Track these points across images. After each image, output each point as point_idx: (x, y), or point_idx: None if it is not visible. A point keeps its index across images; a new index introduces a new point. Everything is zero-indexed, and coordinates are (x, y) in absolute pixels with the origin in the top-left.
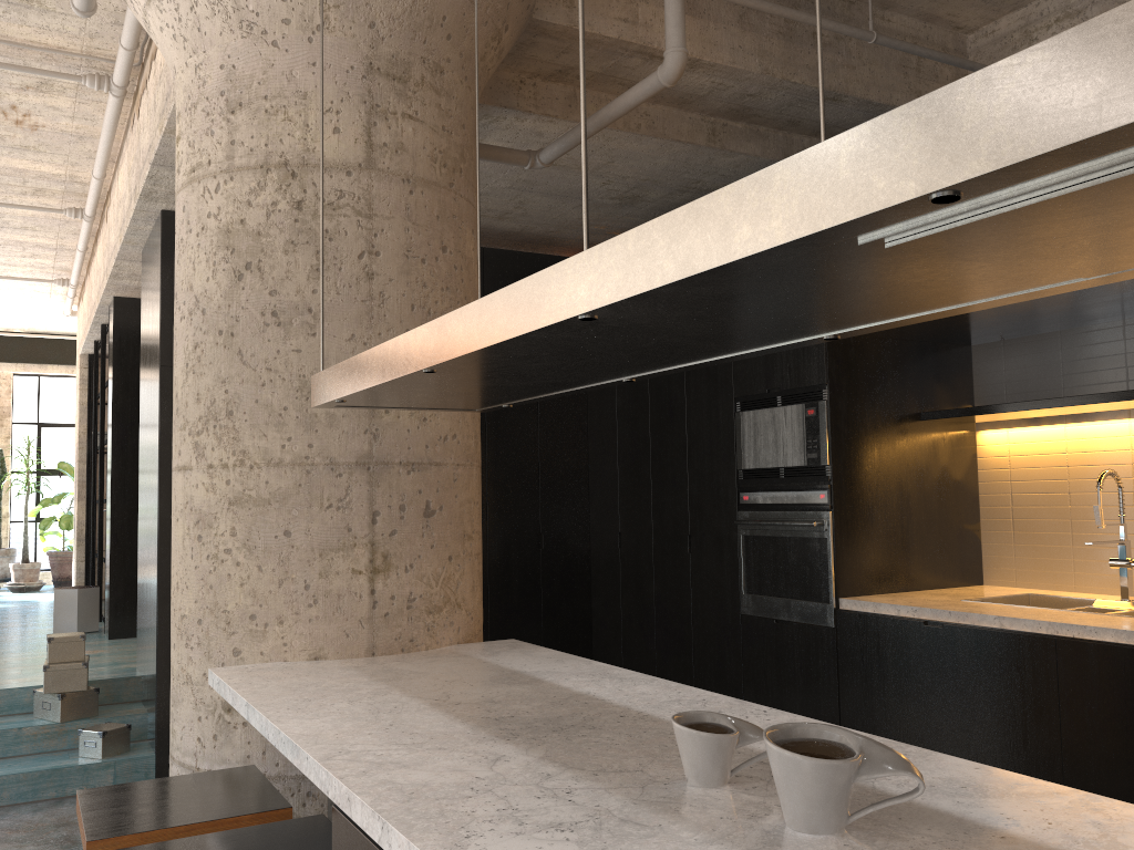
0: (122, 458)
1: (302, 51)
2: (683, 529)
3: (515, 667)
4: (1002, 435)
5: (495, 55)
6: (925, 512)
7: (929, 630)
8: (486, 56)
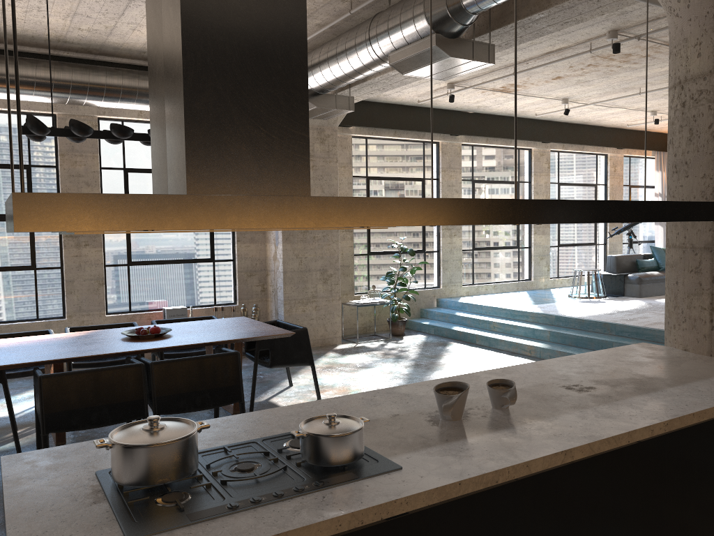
0: None
1: (685, 14)
2: None
3: None
4: None
5: None
6: None
7: None
8: None
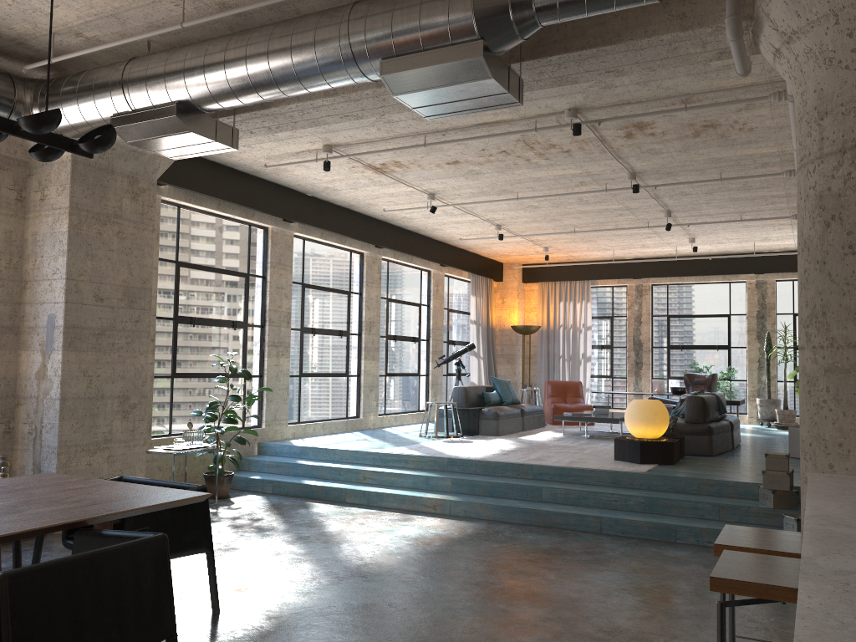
0: None
1: None
2: None
3: None
4: None
5: None
6: None
7: None
8: None
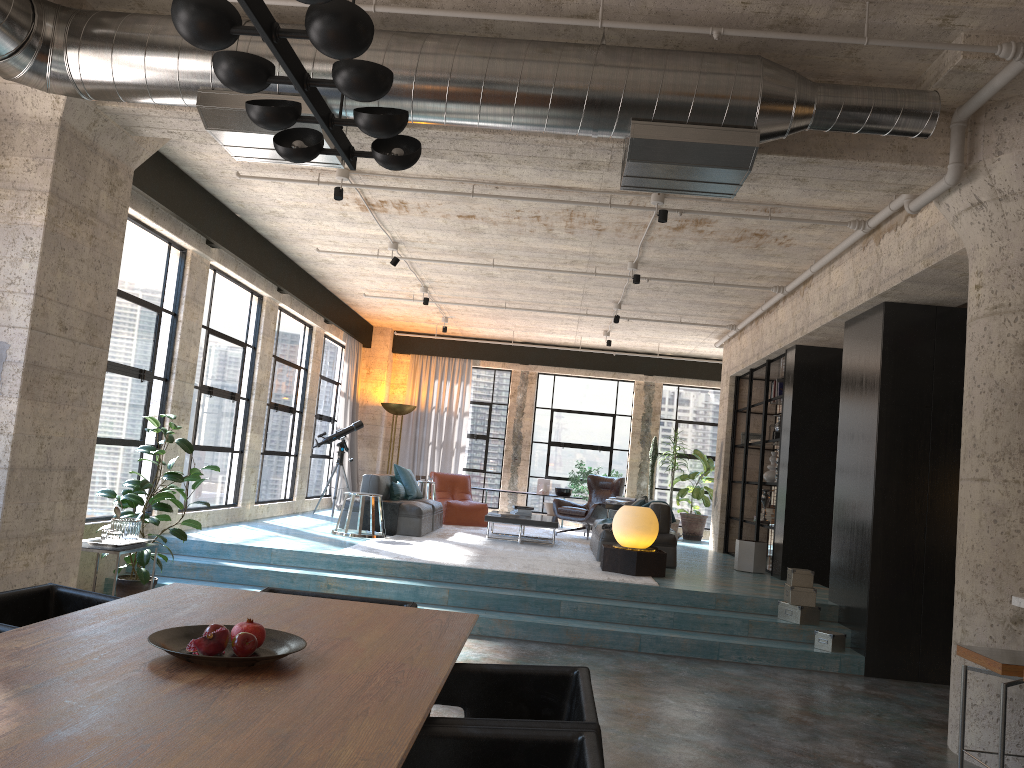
0: (795, 456)
1: None
2: None
3: None
4: None
5: None
6: None
7: None
8: None
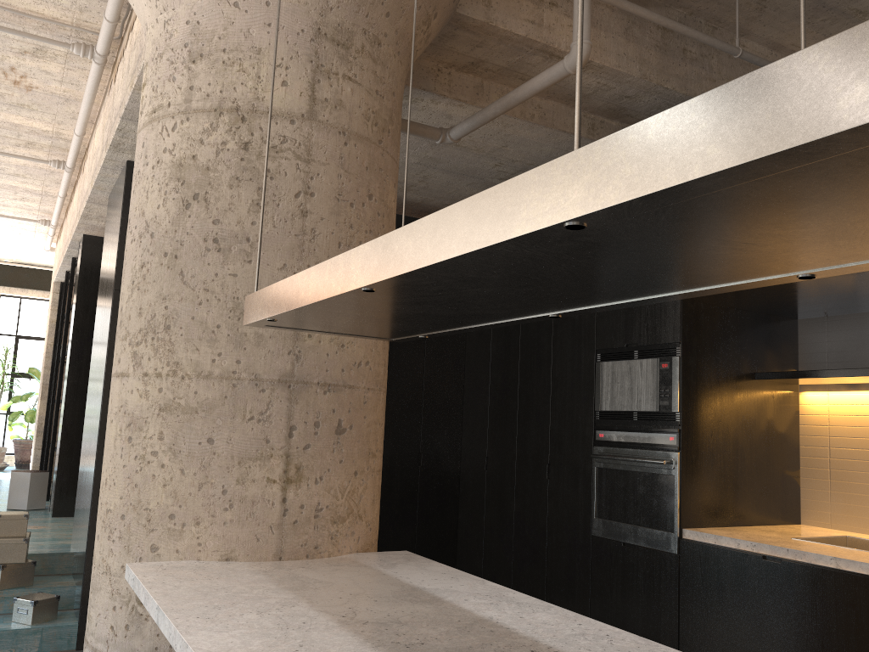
0: (77, 367)
1: (260, 13)
2: (544, 458)
3: (414, 583)
4: (823, 397)
5: (423, 39)
6: (755, 458)
7: (768, 564)
8: (416, 38)
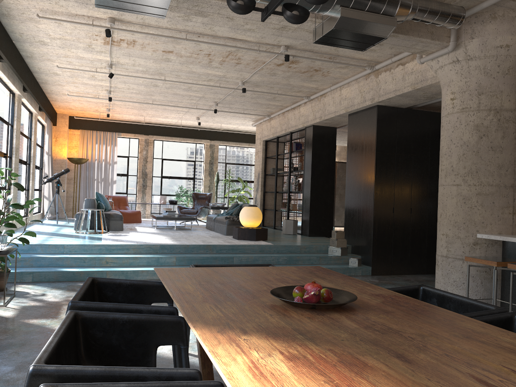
0: (313, 178)
1: (501, 80)
2: None
3: None
4: None
5: None
6: None
7: None
8: None
